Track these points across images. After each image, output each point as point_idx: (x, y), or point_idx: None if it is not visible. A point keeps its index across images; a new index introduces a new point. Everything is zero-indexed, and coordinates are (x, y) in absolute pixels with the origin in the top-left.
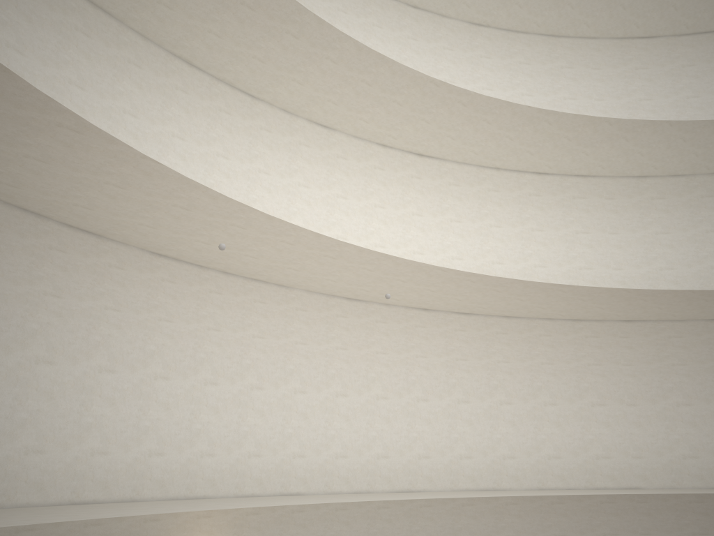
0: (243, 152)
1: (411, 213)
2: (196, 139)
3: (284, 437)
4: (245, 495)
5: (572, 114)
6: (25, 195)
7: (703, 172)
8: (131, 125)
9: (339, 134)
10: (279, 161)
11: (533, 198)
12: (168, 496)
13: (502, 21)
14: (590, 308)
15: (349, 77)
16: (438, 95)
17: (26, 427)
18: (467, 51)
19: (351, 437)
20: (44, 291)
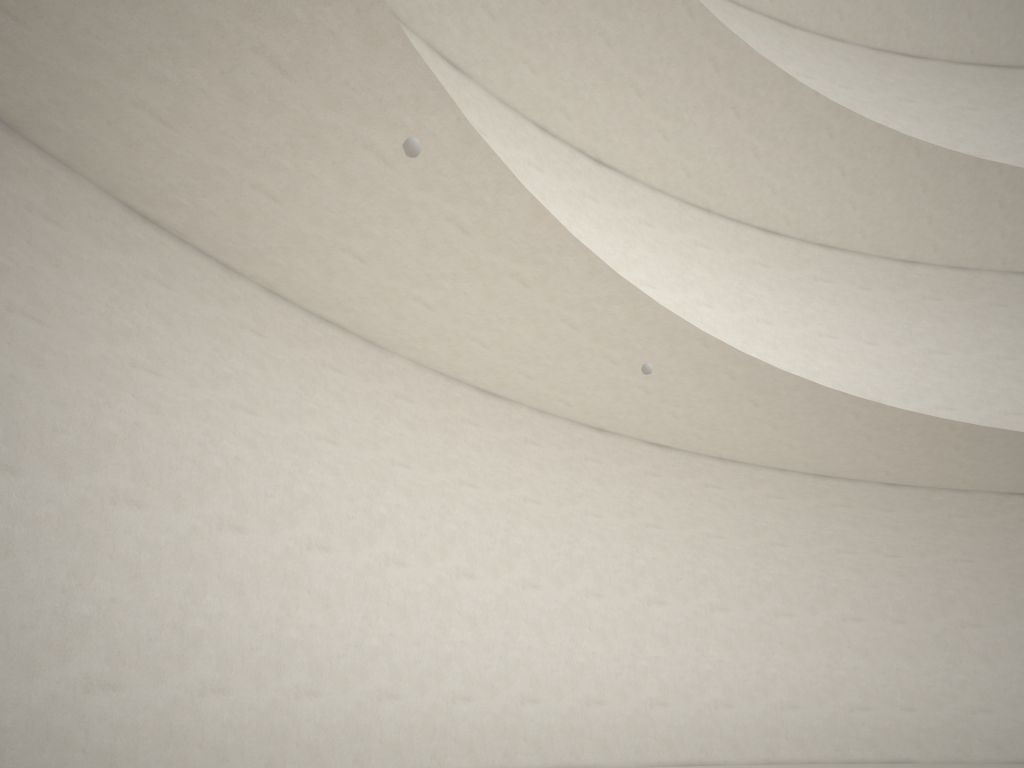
0: None
1: None
2: None
3: (363, 655)
4: None
5: (874, 124)
6: None
7: (994, 267)
8: None
9: (477, 88)
10: None
11: (759, 269)
12: None
13: None
14: (862, 456)
15: None
16: (682, 38)
17: None
18: None
19: (479, 661)
20: None
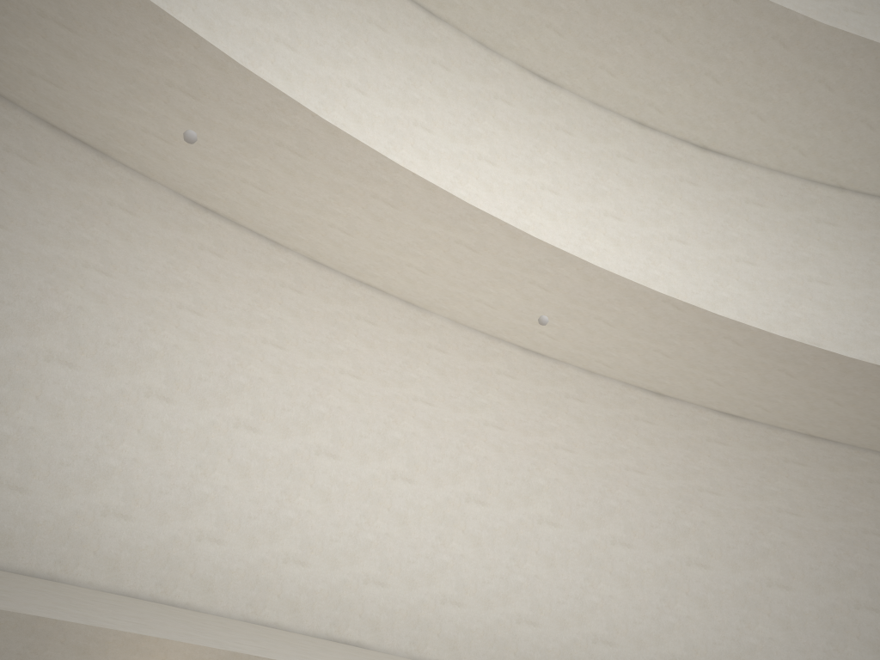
0: (394, 90)
1: (666, 237)
2: (316, 54)
3: (356, 544)
4: (261, 622)
5: None
6: None
7: None
8: (206, 8)
9: (568, 95)
10: (454, 116)
11: None
12: (120, 588)
13: None
14: None
15: None
16: (735, 22)
17: None
18: None
19: (478, 575)
20: None
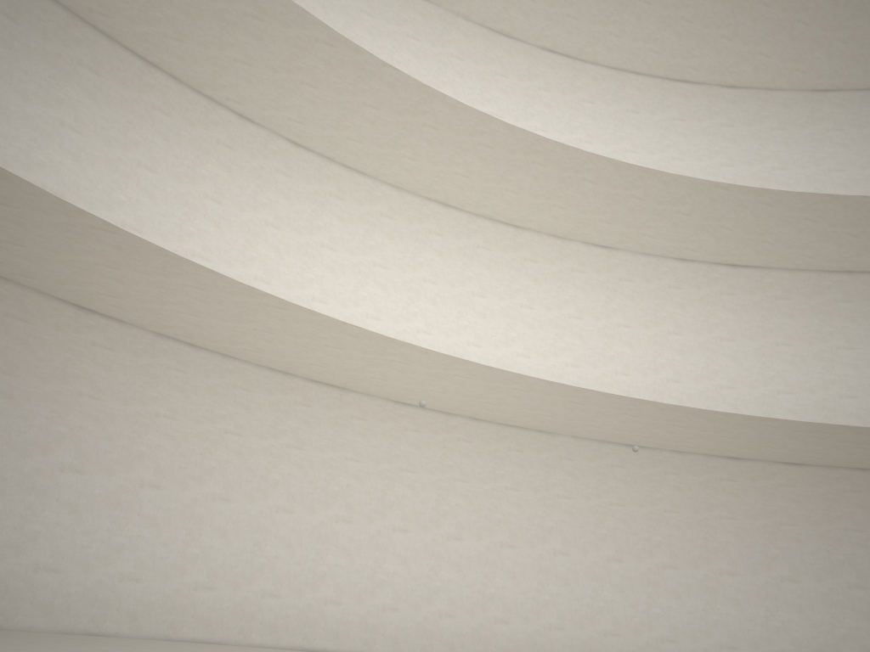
0: (503, 288)
1: (718, 339)
2: (449, 281)
3: (538, 604)
4: None
5: None
6: (268, 358)
7: None
8: (380, 277)
9: (623, 253)
10: (546, 292)
11: None
12: None
13: (858, 80)
14: None
15: (615, 195)
16: (731, 199)
17: (264, 571)
18: (806, 126)
19: (626, 612)
20: (288, 443)
